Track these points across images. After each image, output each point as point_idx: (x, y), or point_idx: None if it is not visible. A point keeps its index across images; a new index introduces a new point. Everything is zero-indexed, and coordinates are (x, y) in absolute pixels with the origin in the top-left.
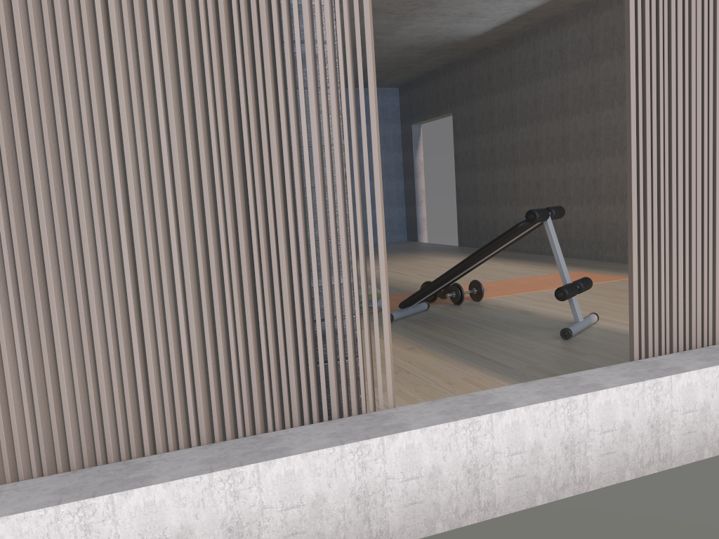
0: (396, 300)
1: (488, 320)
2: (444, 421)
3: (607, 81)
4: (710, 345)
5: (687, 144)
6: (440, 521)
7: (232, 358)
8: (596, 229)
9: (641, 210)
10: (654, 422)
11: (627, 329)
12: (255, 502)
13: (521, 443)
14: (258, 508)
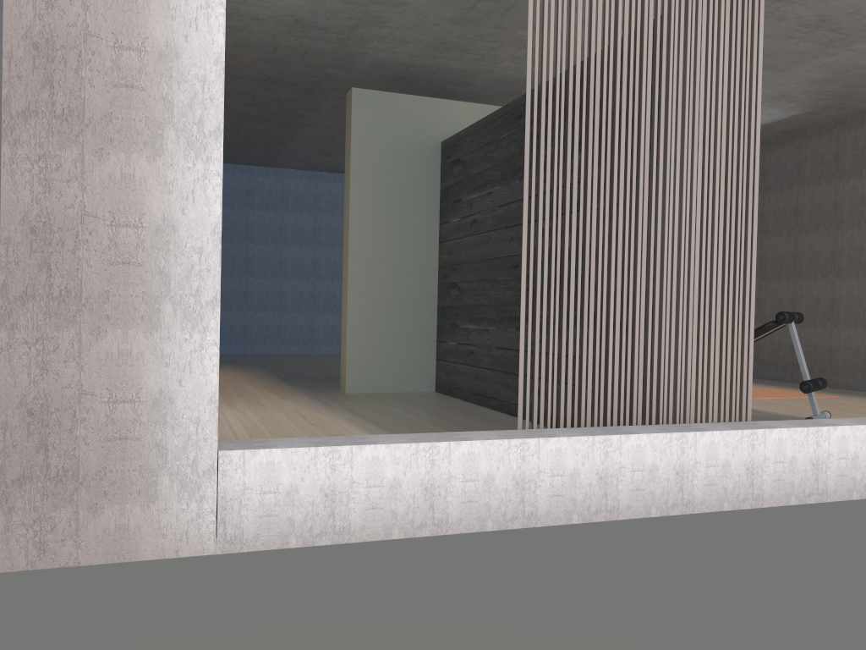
0: None
1: None
2: (800, 427)
3: (812, 206)
4: None
5: None
6: (793, 496)
7: (661, 369)
8: (792, 350)
9: None
10: None
11: None
12: (692, 457)
13: (845, 451)
14: (693, 462)
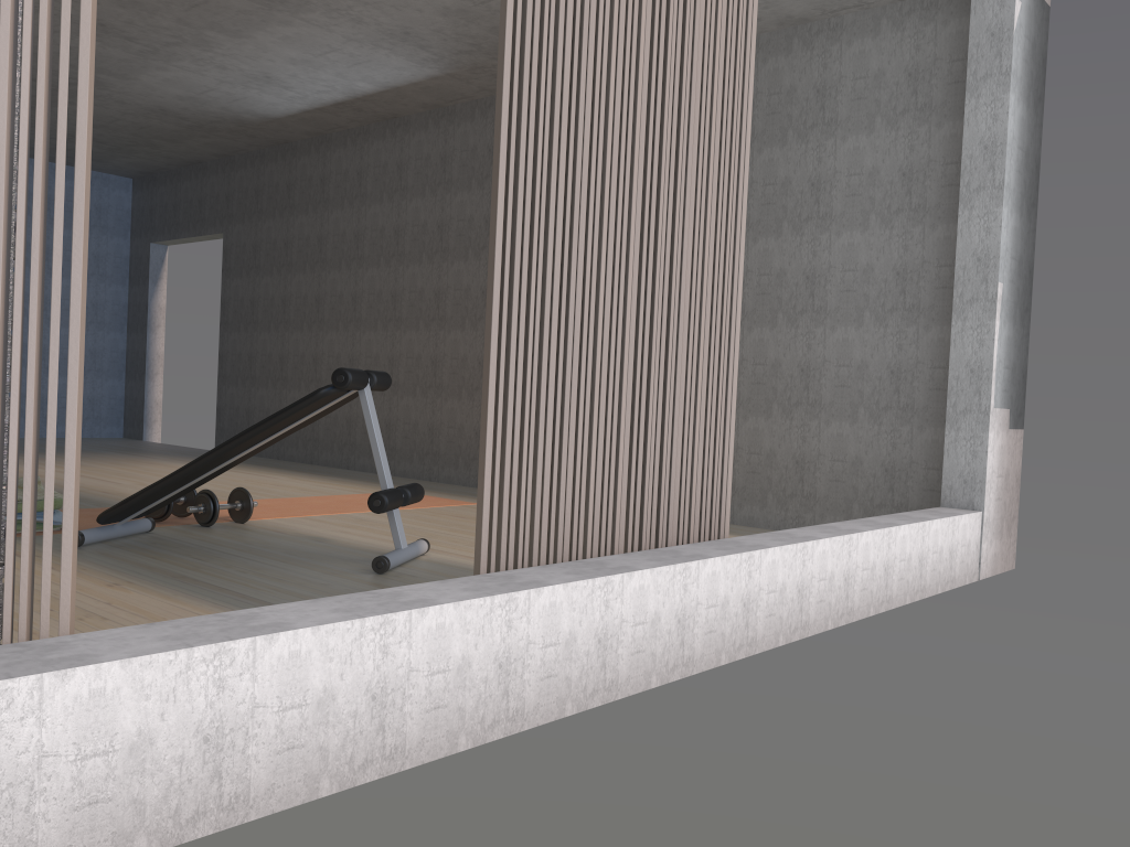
0: (93, 516)
1: (257, 548)
2: (169, 649)
3: (461, 222)
4: (580, 560)
5: (566, 272)
6: (144, 834)
7: None
8: (432, 434)
9: (503, 351)
10: (503, 659)
11: (469, 562)
12: None
13: (302, 689)
14: None
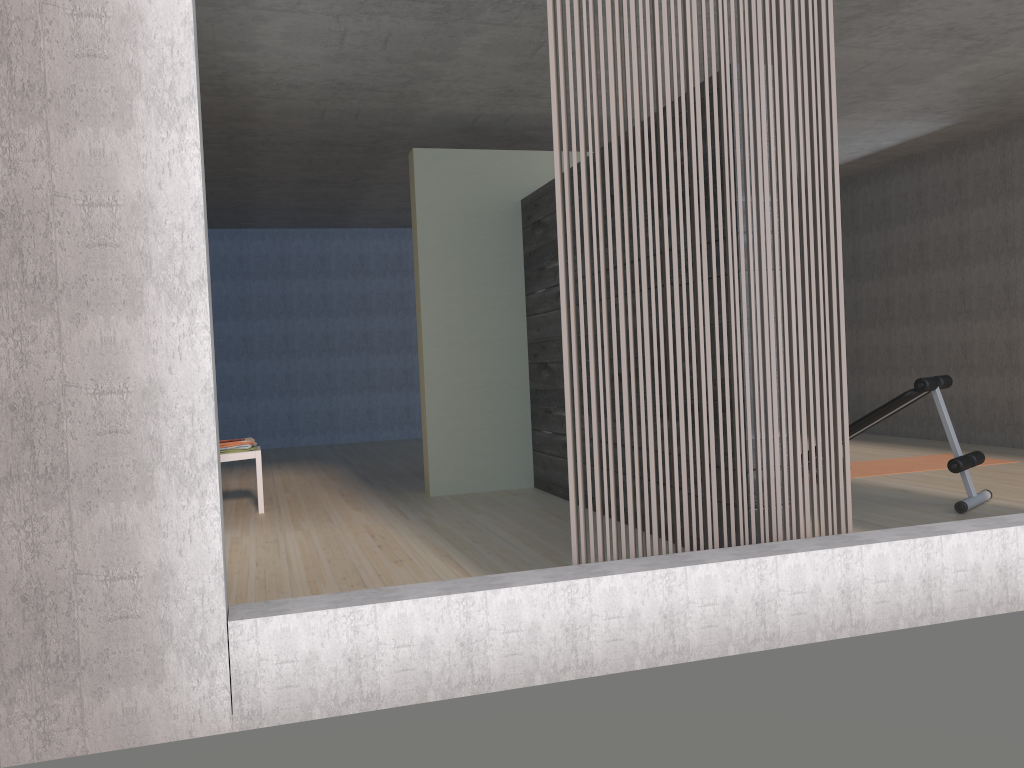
0: None
1: (864, 496)
2: (905, 538)
3: (978, 232)
4: None
5: None
6: (902, 619)
7: (738, 483)
8: (967, 405)
9: None
10: None
11: None
12: (773, 585)
13: (964, 562)
14: (775, 590)
